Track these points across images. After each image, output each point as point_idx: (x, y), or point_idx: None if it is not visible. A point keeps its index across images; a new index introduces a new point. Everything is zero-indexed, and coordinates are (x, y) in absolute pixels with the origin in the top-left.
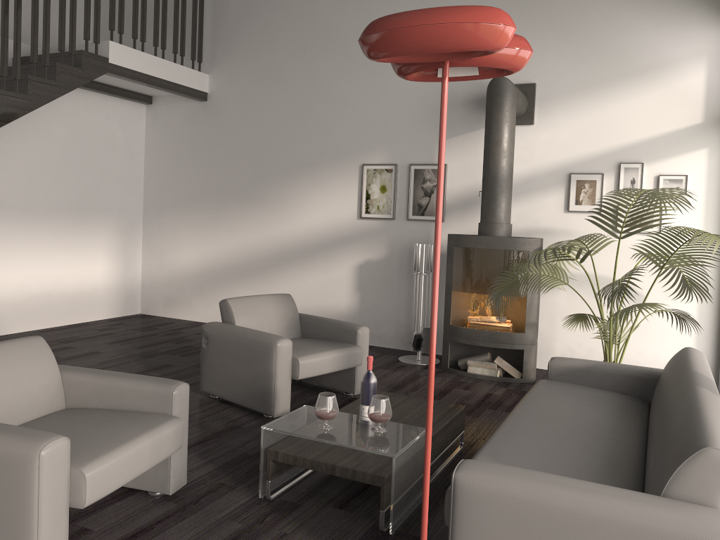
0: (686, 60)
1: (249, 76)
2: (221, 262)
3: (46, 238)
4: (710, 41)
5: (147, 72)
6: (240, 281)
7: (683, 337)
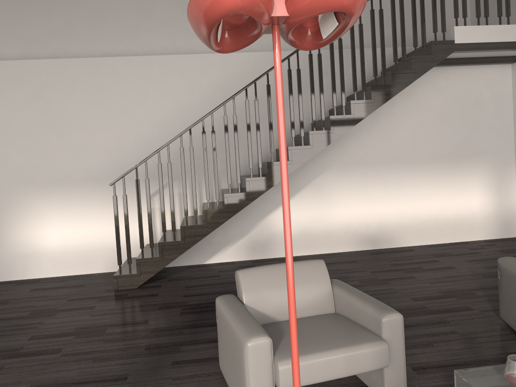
0: None
1: None
2: None
3: (430, 179)
4: None
5: (491, 40)
6: None
7: None
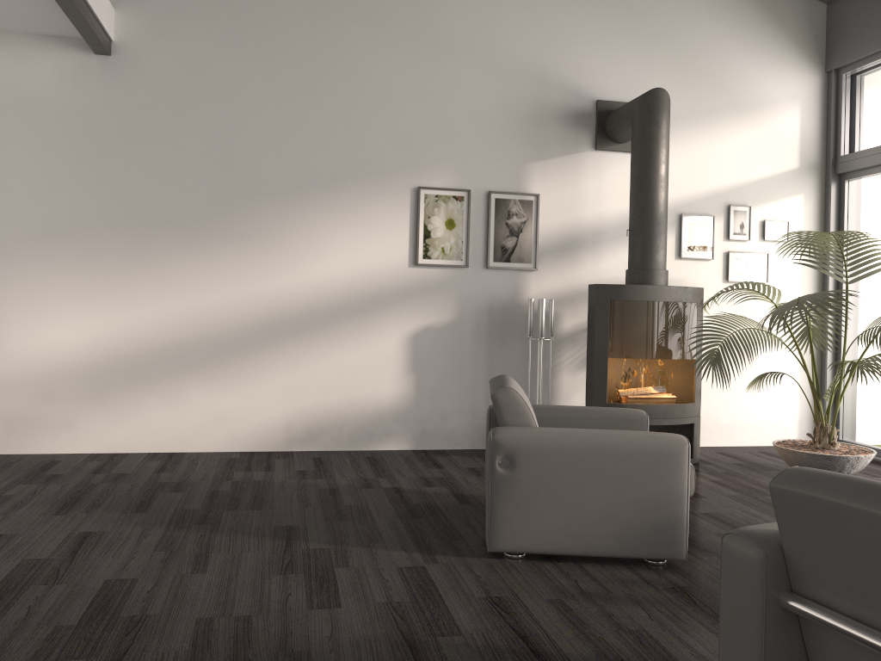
0: (783, 102)
1: (205, 27)
2: (146, 342)
3: None
4: (802, 85)
5: None
6: (190, 373)
7: (788, 392)
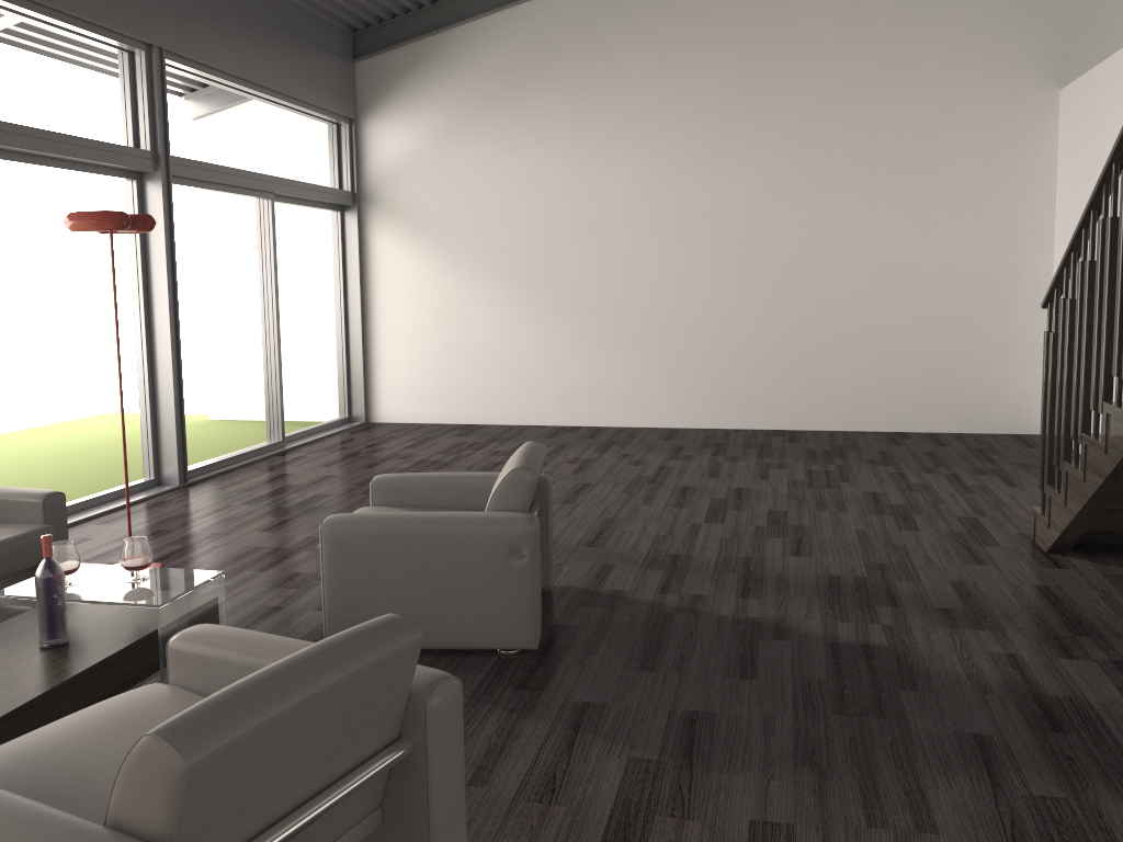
0: None
1: None
2: None
3: None
4: None
5: None
6: None
7: None
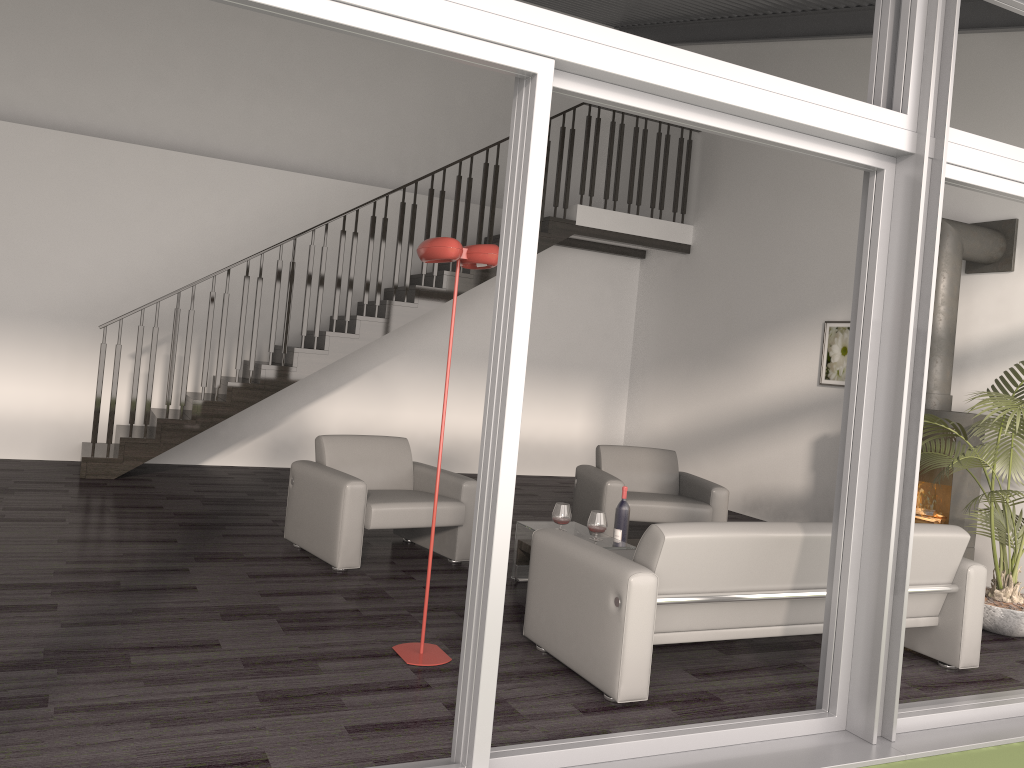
0: None
1: (727, 226)
2: (689, 428)
3: (526, 389)
4: None
5: (616, 229)
6: (704, 450)
7: None
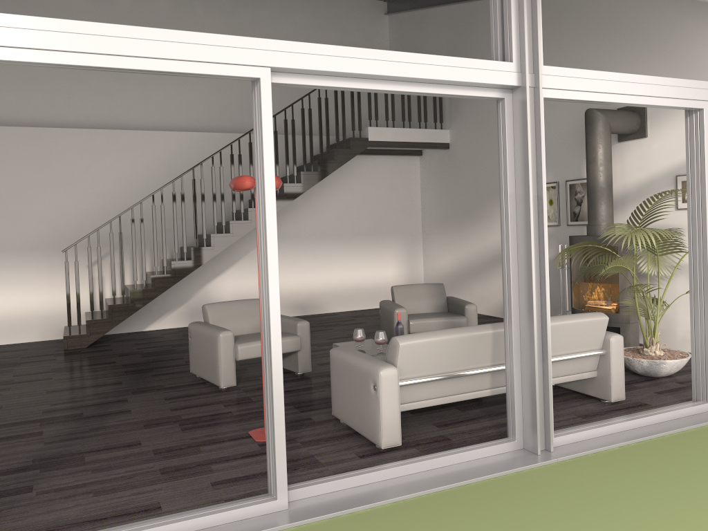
0: None
1: (470, 127)
2: (463, 265)
3: (353, 253)
4: None
5: (397, 140)
6: (473, 278)
7: None
